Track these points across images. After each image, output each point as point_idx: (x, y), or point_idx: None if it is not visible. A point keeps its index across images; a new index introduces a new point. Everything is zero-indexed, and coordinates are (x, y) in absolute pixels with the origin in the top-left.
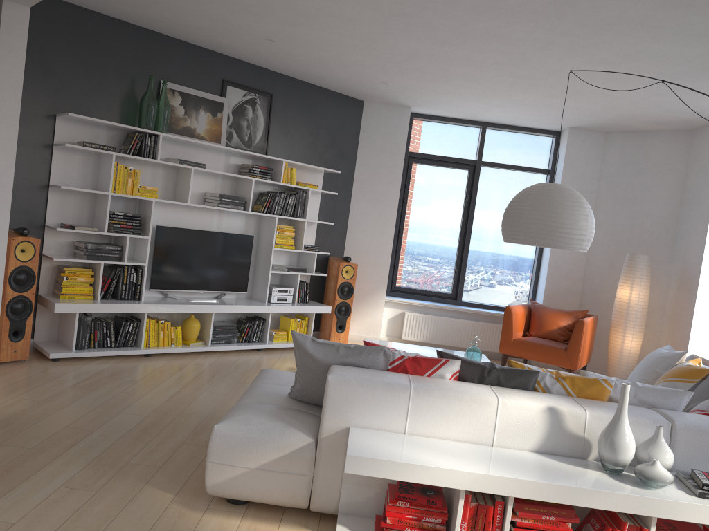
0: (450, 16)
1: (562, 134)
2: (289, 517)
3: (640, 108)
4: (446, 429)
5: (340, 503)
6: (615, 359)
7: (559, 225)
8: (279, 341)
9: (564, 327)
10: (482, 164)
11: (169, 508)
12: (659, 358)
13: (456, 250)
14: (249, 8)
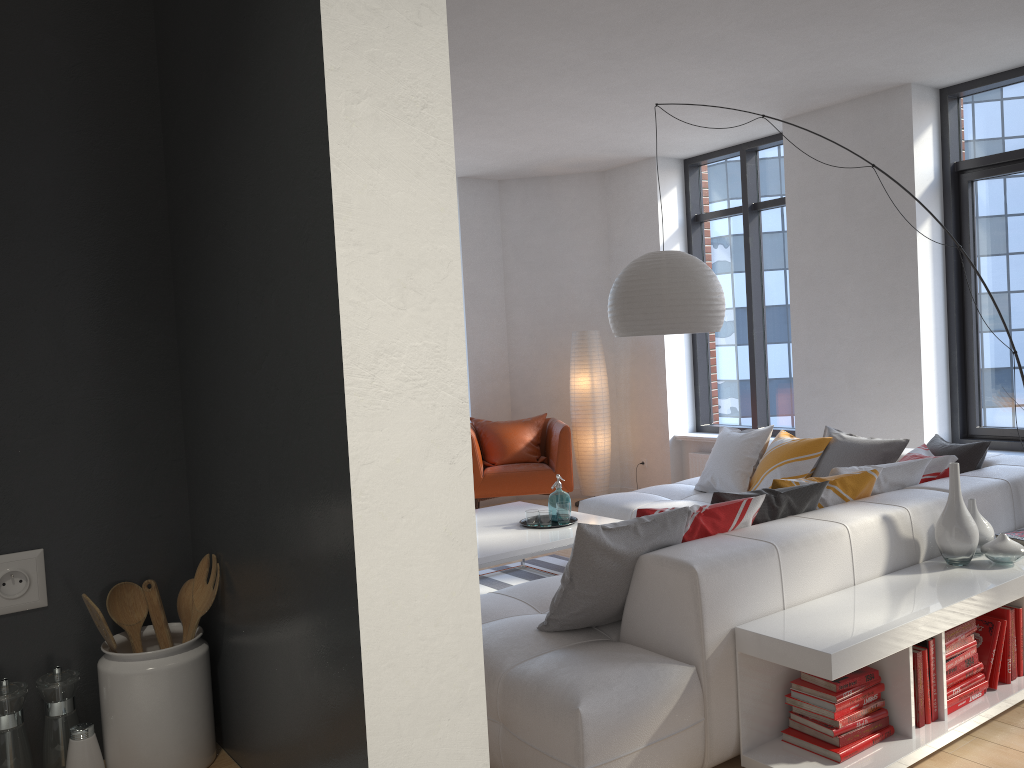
0: (489, 25)
1: None
2: None
3: (577, 148)
4: (816, 584)
5: (742, 738)
6: (590, 466)
7: (708, 303)
8: None
9: (532, 442)
10: None
11: None
12: (744, 442)
13: None
14: None
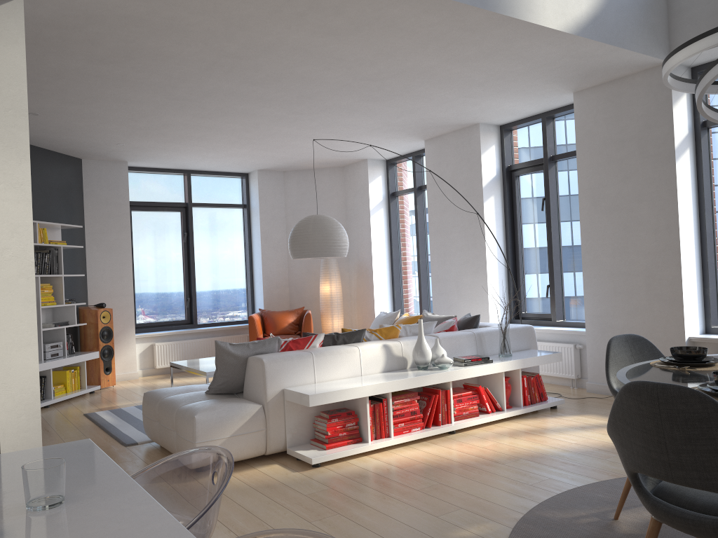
0: (223, 101)
1: (251, 175)
2: (254, 464)
3: (317, 155)
4: (336, 373)
5: (287, 440)
6: None
7: (333, 241)
8: (60, 395)
9: (292, 322)
10: (193, 205)
11: None
12: (384, 319)
13: (184, 281)
14: (41, 91)
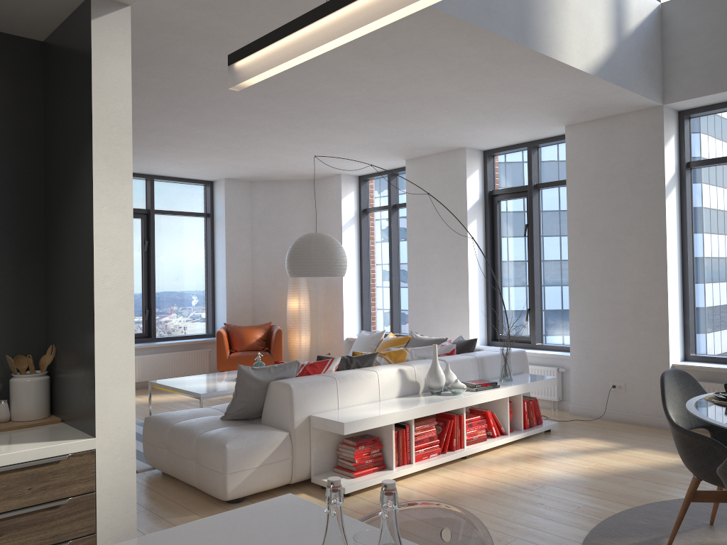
0: (225, 111)
1: (216, 183)
2: (279, 494)
3: (293, 167)
4: (357, 399)
5: (312, 468)
6: (296, 355)
7: (335, 261)
8: None
9: (260, 338)
10: (155, 212)
11: None
12: (369, 339)
13: (142, 292)
14: None
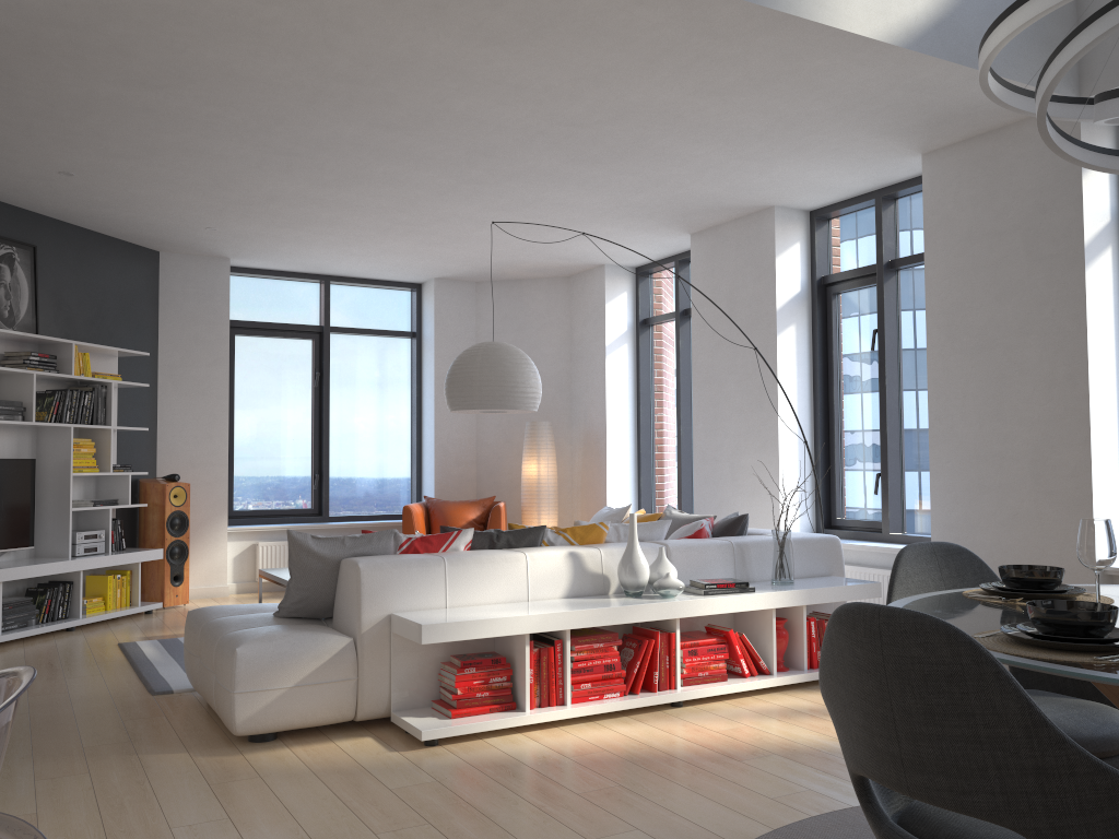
0: (350, 158)
1: (425, 287)
2: (334, 735)
3: (523, 255)
4: (484, 594)
5: (393, 700)
6: None
7: (513, 385)
8: (95, 613)
9: (474, 520)
10: (331, 330)
11: (198, 761)
12: (606, 518)
13: (311, 448)
14: (67, 136)
